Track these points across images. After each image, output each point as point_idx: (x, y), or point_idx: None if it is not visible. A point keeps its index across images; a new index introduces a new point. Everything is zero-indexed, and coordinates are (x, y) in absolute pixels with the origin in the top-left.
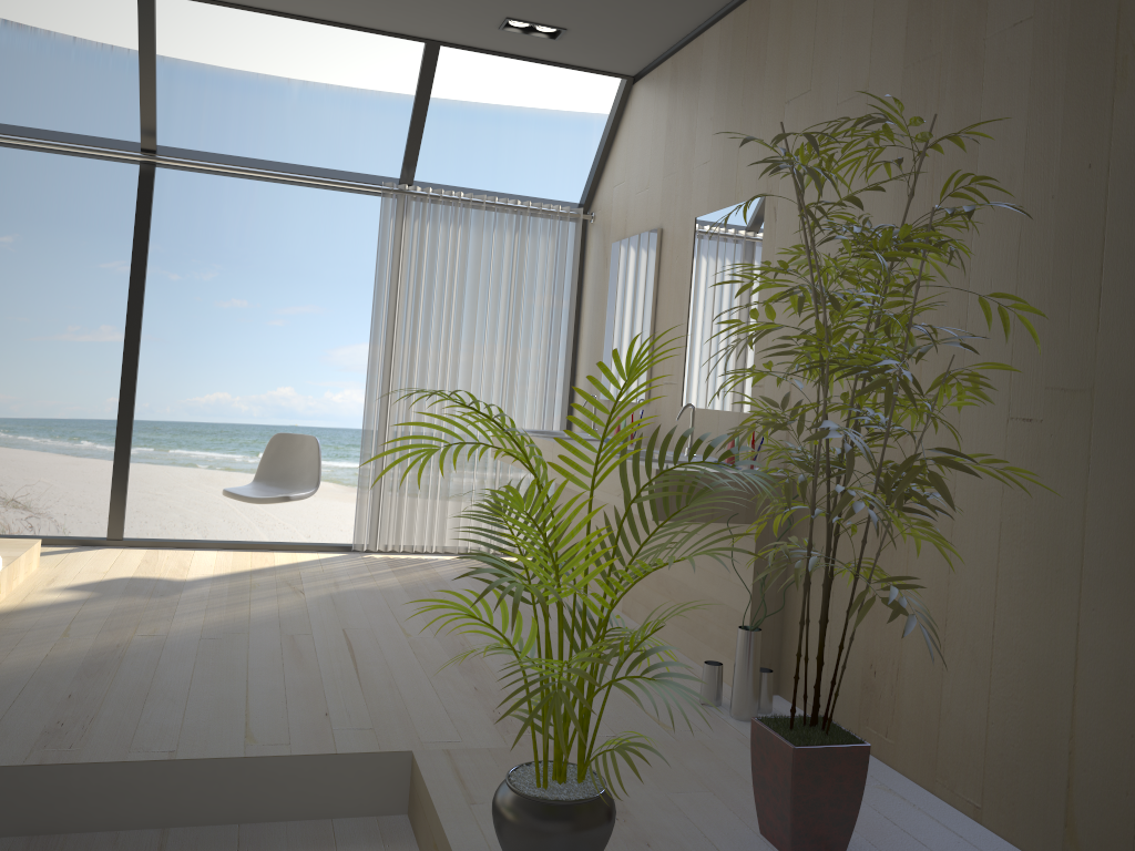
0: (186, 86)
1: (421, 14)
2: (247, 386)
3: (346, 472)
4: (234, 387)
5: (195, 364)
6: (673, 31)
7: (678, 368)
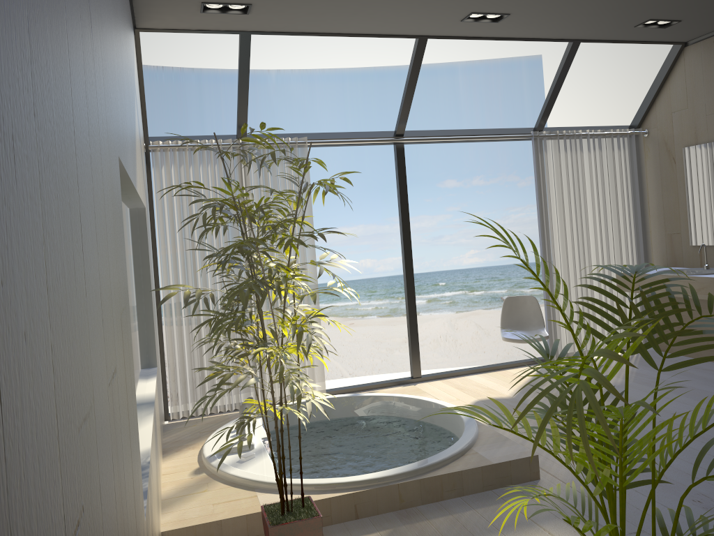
0: (209, 85)
1: (592, 25)
2: None
3: (340, 309)
4: None
5: None
6: None
7: None
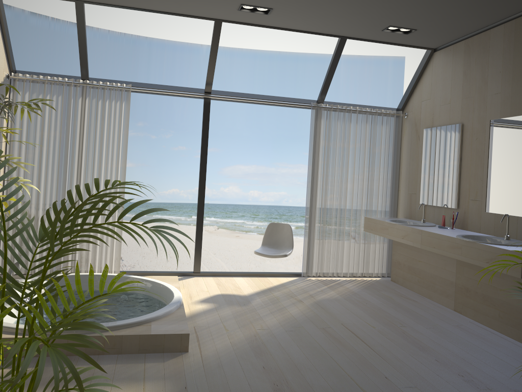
0: (157, 50)
1: (347, 26)
2: (186, 185)
3: (230, 224)
4: (180, 186)
5: (163, 176)
6: (471, 29)
7: (481, 193)
